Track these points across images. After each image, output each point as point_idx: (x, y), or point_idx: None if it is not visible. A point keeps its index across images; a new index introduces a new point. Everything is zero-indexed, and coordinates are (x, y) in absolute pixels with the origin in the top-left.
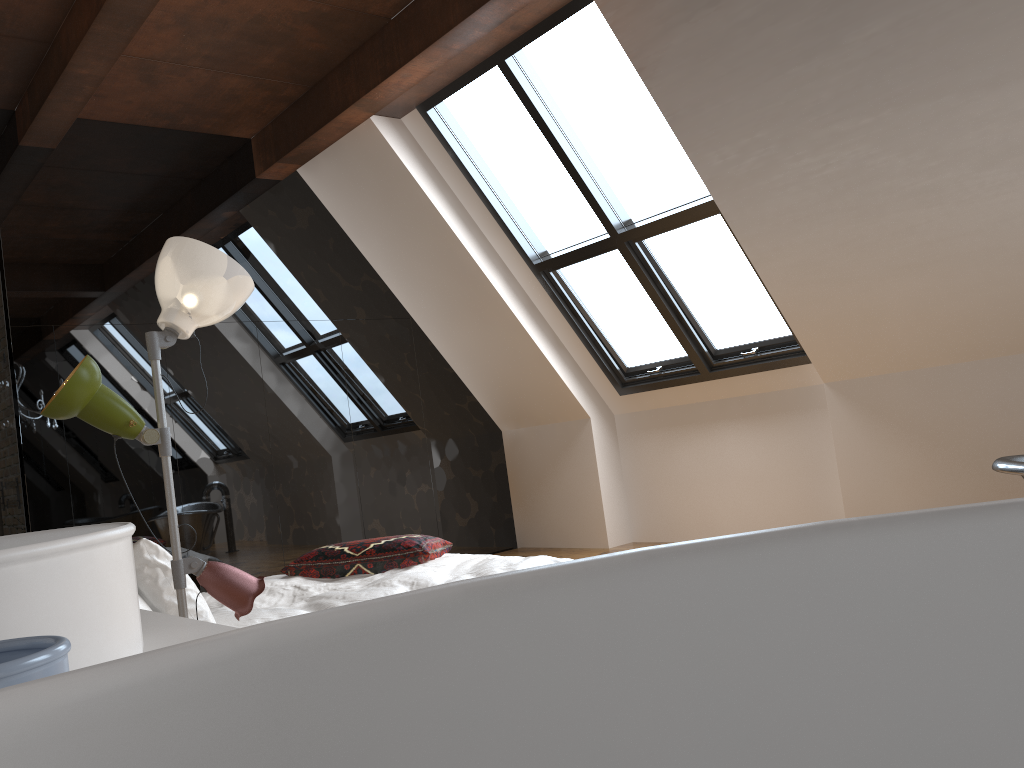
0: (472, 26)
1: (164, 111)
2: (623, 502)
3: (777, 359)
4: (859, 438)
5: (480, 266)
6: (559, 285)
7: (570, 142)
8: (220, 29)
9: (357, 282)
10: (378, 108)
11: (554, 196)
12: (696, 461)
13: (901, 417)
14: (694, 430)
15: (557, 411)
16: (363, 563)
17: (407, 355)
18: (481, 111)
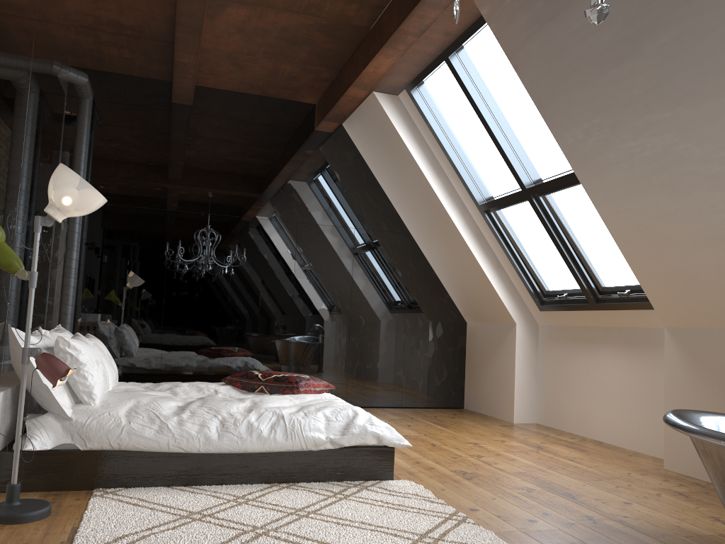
0: (404, 34)
1: (255, 85)
2: (533, 391)
3: (640, 301)
4: (682, 377)
5: (442, 202)
6: (497, 222)
7: (494, 118)
8: (265, 35)
9: (373, 204)
10: (370, 88)
11: (489, 156)
12: (583, 371)
13: (715, 366)
14: (585, 347)
15: (496, 315)
16: (264, 386)
17: (401, 258)
18: (442, 92)
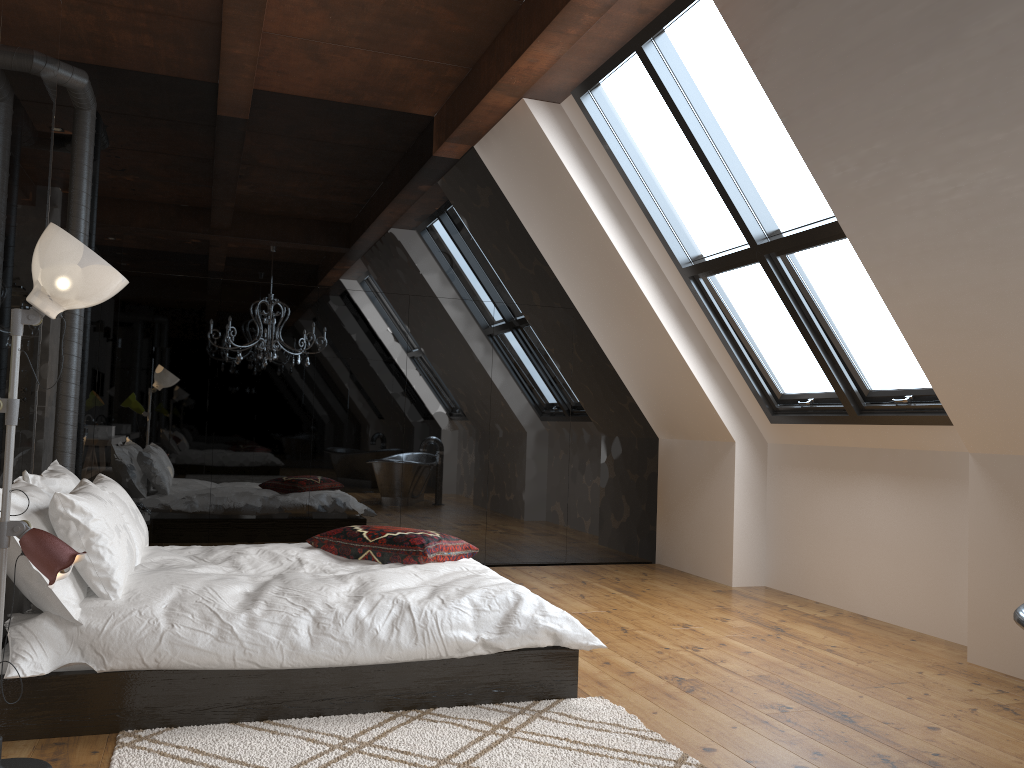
0: (579, 10)
1: (343, 88)
2: (760, 540)
3: (929, 413)
4: (997, 528)
5: (626, 264)
6: (708, 293)
7: (710, 139)
8: (360, 12)
9: (521, 266)
10: (520, 93)
11: (699, 196)
12: (837, 513)
13: None
14: (840, 477)
15: (705, 428)
16: (373, 550)
17: (563, 346)
18: (629, 100)
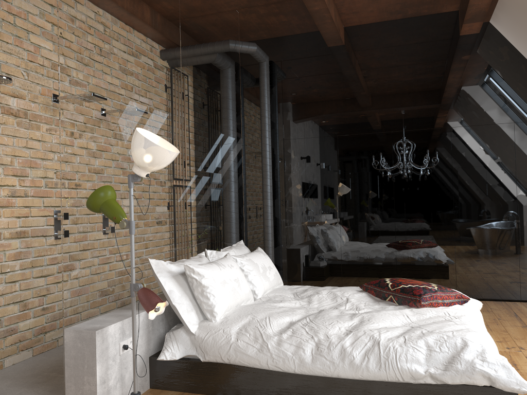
0: None
1: (393, 10)
2: None
3: None
4: None
5: None
6: None
7: None
8: None
9: None
10: None
11: None
12: None
13: None
14: None
15: None
16: (393, 296)
17: None
18: None
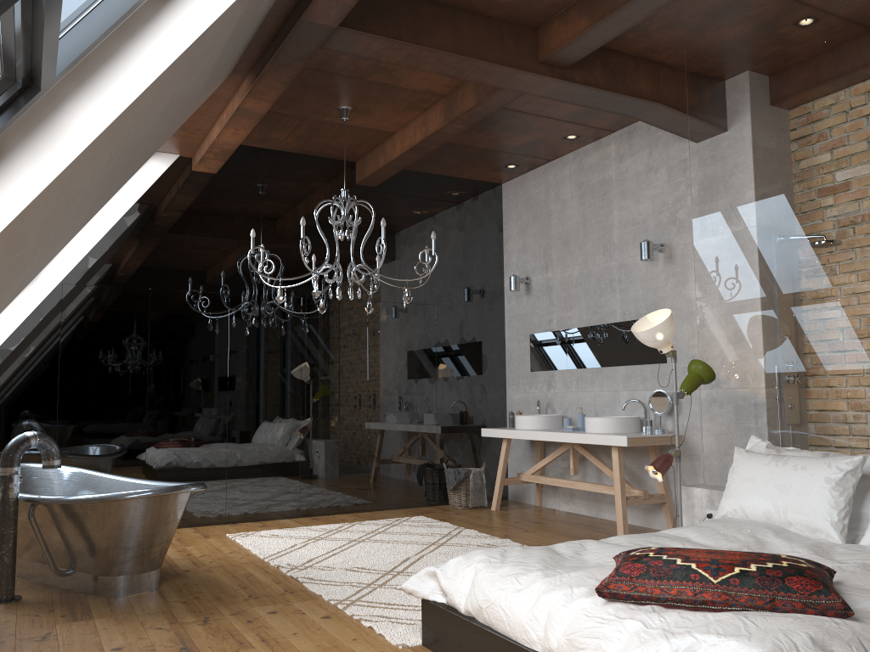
0: None
1: None
2: None
3: None
4: None
5: None
6: None
7: None
8: None
9: None
10: None
11: None
12: None
13: None
14: None
15: None
16: None
17: None
18: None
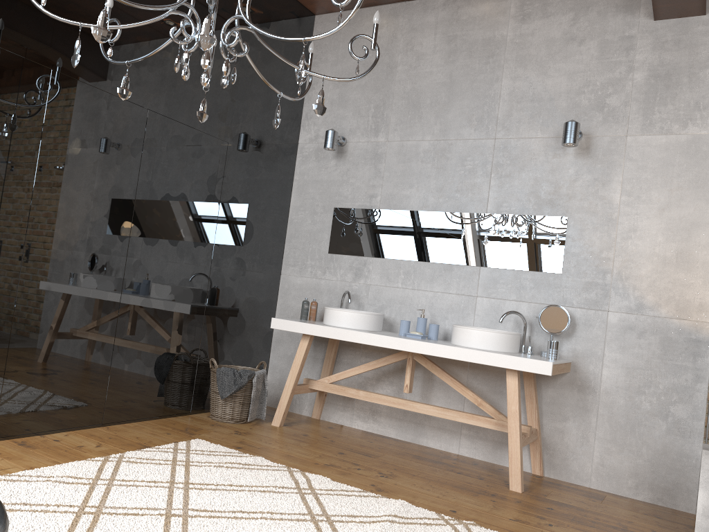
0: None
1: None
2: None
3: None
4: None
5: None
6: None
7: None
8: None
9: None
10: None
11: None
12: None
13: None
14: None
15: None
16: None
17: None
18: None
